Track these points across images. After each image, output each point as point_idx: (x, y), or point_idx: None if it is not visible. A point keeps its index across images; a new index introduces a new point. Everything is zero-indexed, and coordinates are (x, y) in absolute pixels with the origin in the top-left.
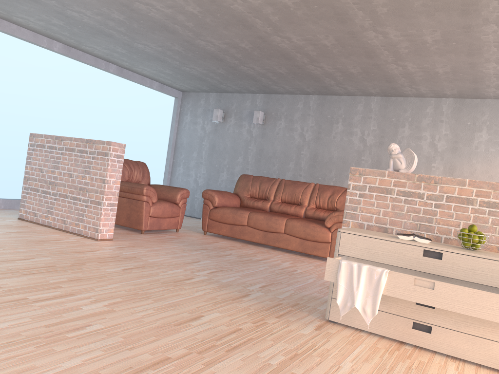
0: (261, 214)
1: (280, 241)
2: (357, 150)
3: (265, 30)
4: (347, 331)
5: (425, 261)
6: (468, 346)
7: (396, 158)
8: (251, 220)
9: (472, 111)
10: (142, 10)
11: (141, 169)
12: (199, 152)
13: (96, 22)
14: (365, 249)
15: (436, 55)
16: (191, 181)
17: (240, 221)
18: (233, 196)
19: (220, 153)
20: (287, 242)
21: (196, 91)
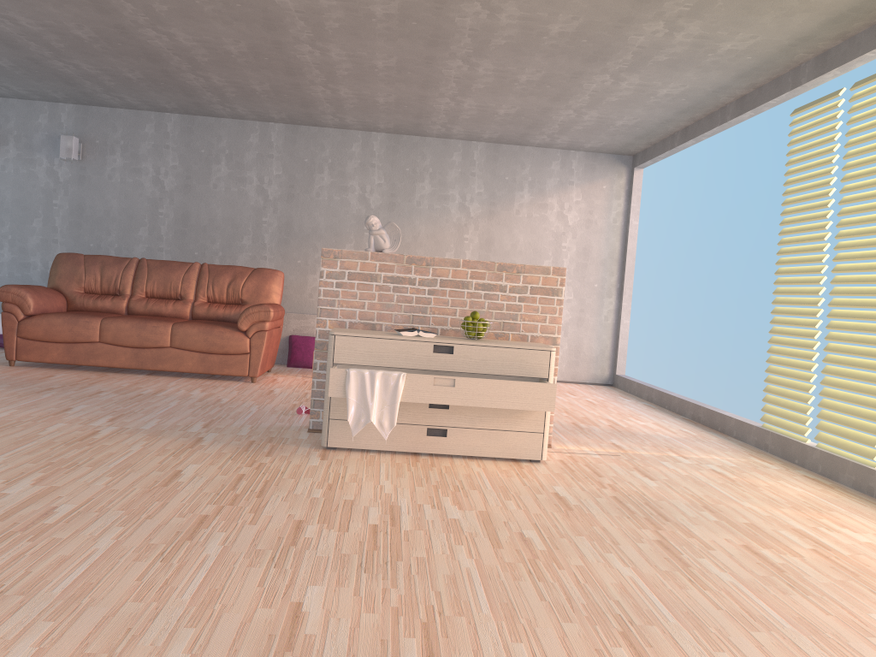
0: (125, 320)
1: (165, 360)
2: (254, 206)
3: (135, 20)
4: (355, 455)
5: (436, 358)
6: (484, 442)
7: (378, 235)
8: (107, 332)
9: (411, 153)
10: None
11: None
12: None
13: None
14: (367, 352)
15: (383, 82)
16: None
17: (86, 335)
18: (54, 293)
19: None
20: (177, 360)
21: None
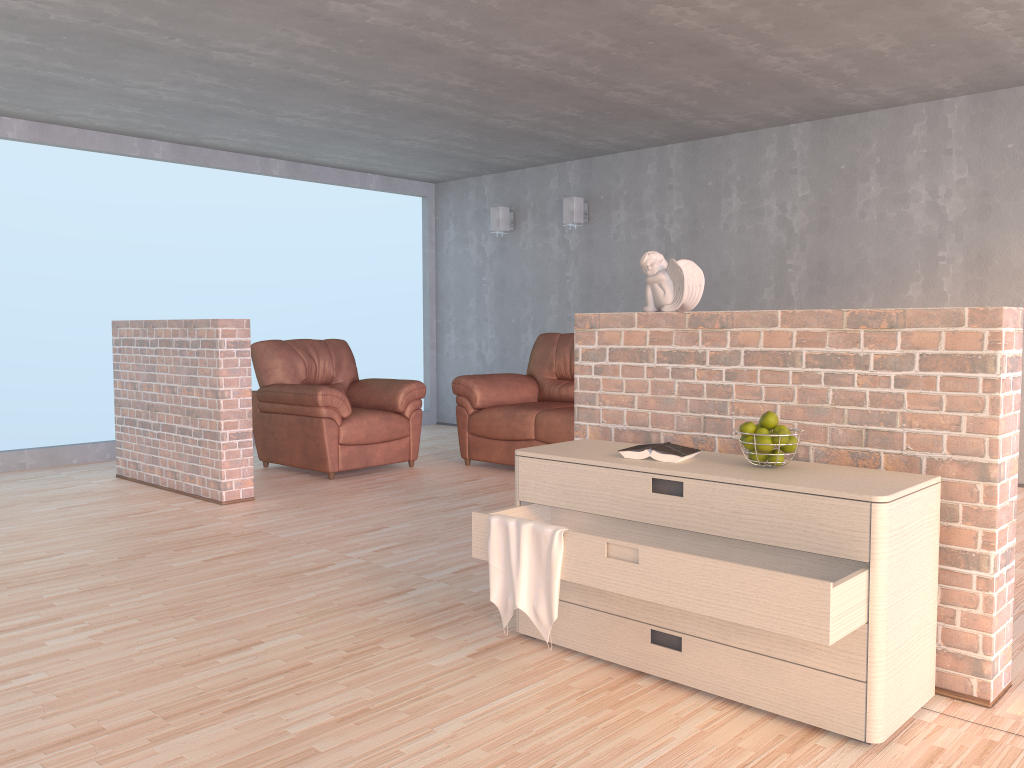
0: (557, 414)
1: None
2: (775, 246)
3: (468, 48)
4: (540, 655)
5: (656, 503)
6: (746, 676)
7: (657, 284)
8: (540, 428)
9: (1016, 117)
10: (235, 62)
11: (333, 355)
12: (478, 297)
13: (184, 97)
14: (558, 486)
15: (840, 19)
16: (472, 358)
17: (522, 432)
18: (521, 381)
19: (516, 294)
20: None
21: (457, 177)
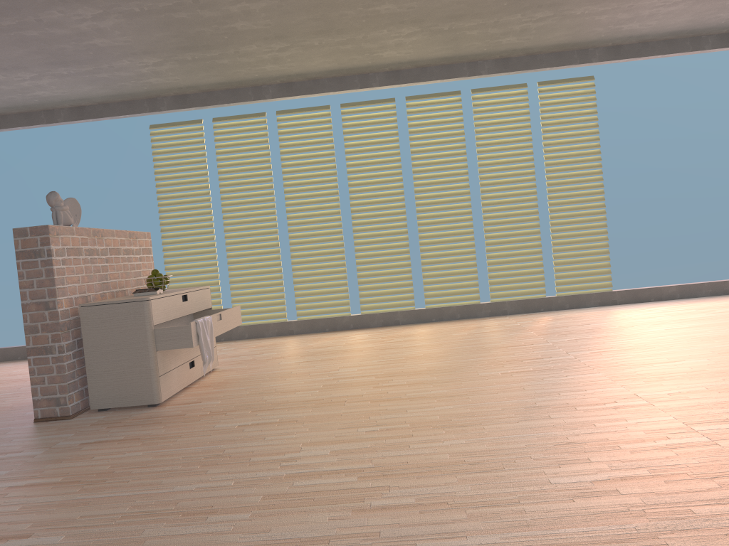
0: None
1: None
2: None
3: None
4: (183, 398)
5: (184, 306)
6: None
7: (65, 211)
8: None
9: None
10: None
11: None
12: None
13: None
14: (163, 311)
15: None
16: None
17: None
18: None
19: None
20: None
21: None
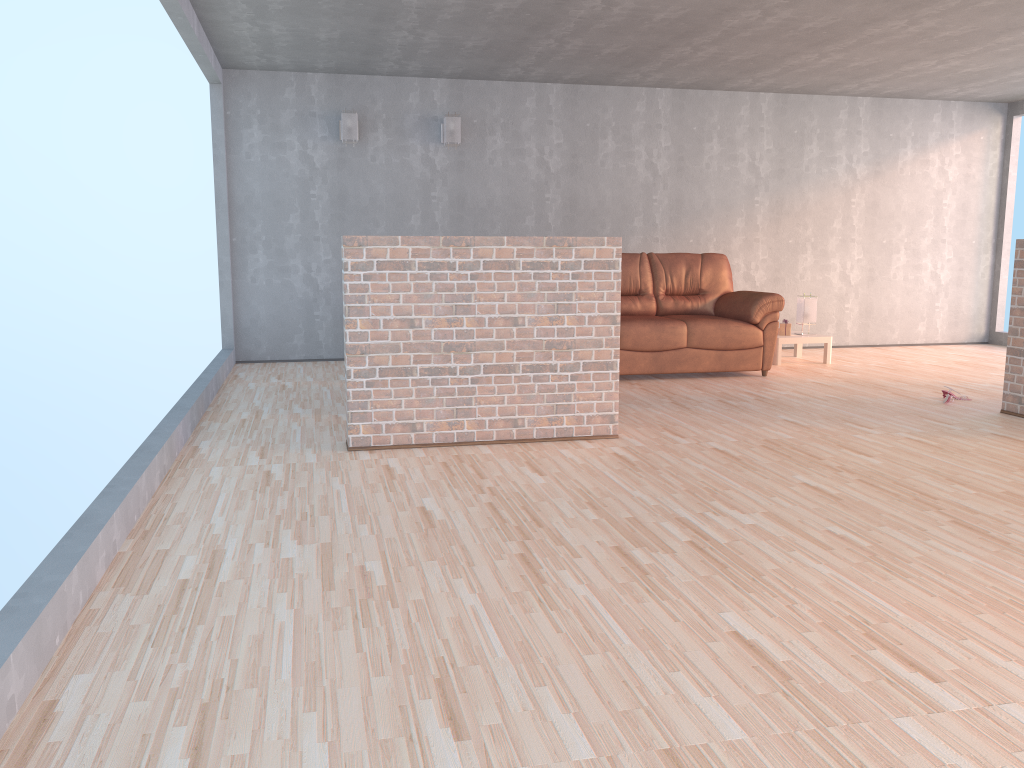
0: (641, 324)
1: (683, 362)
2: (644, 184)
3: (766, 3)
4: None
5: None
6: None
7: None
8: (627, 338)
9: (799, 114)
10: None
11: None
12: (304, 213)
13: None
14: None
15: (901, 49)
16: (296, 283)
17: None
18: None
19: (363, 212)
20: (695, 361)
21: (276, 69)
